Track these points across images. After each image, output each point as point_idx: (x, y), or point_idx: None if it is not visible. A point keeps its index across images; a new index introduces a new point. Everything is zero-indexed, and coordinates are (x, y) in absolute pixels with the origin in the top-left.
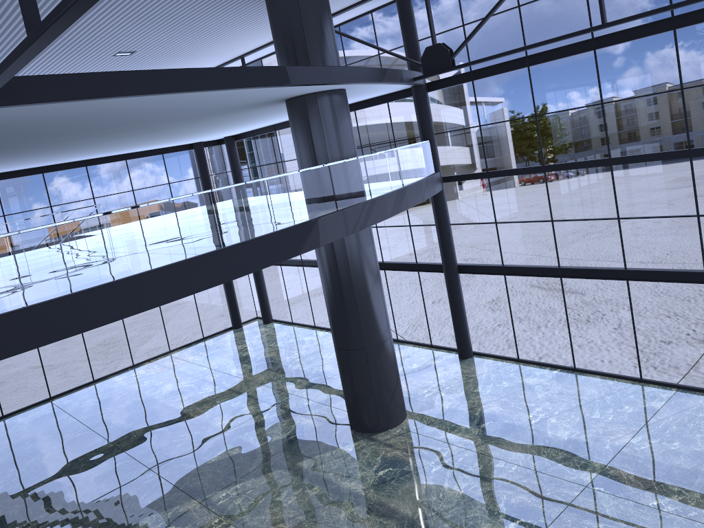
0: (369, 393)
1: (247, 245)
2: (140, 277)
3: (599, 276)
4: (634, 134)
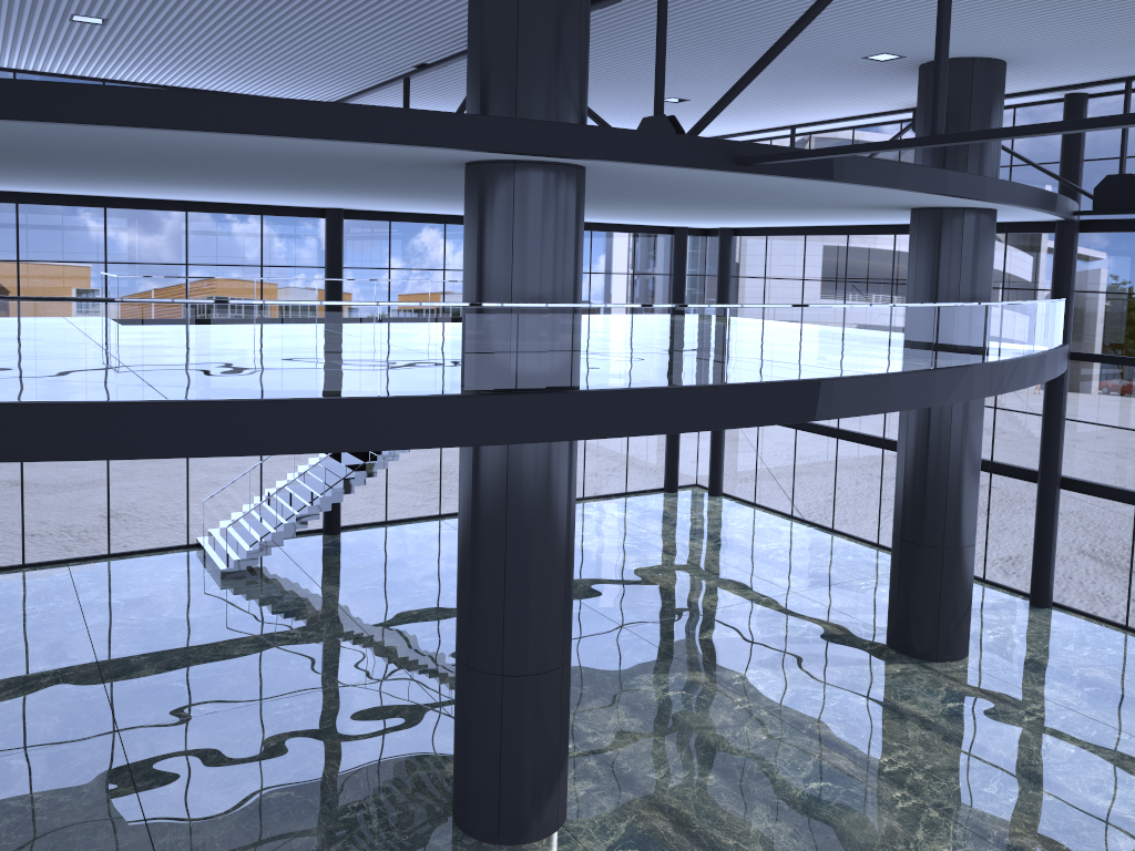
0: (933, 607)
1: (906, 377)
2: (817, 383)
3: None
4: None
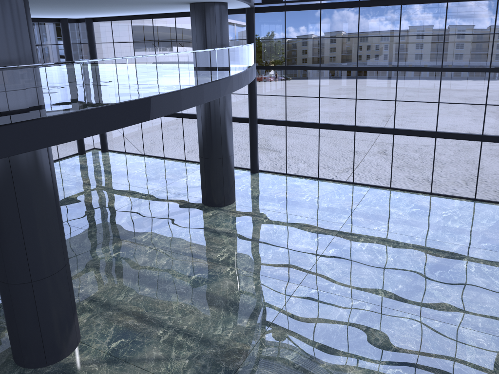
0: (221, 184)
1: (209, 85)
2: (174, 93)
3: (340, 128)
4: (306, 60)
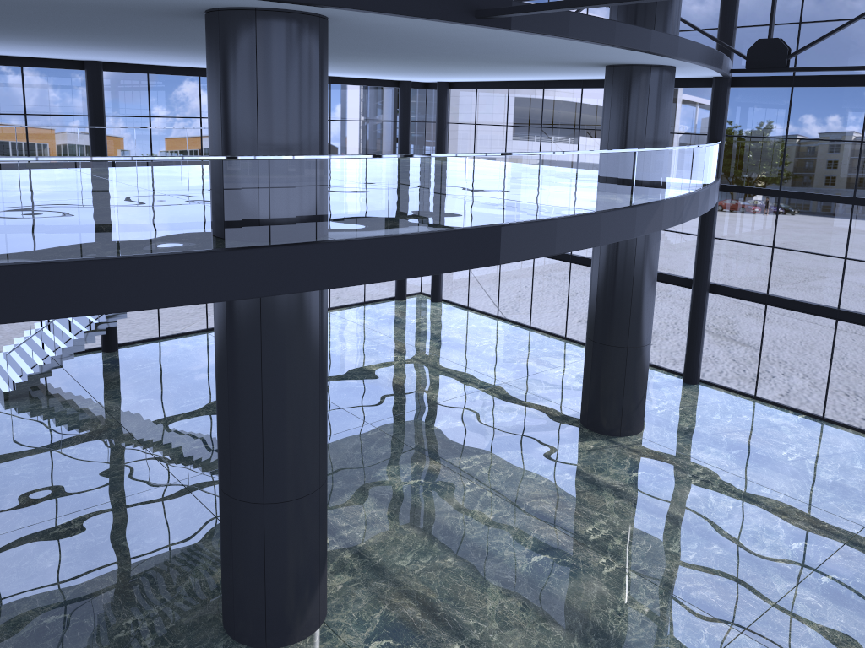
0: (618, 394)
1: (614, 215)
2: (544, 223)
3: None
4: (837, 179)
